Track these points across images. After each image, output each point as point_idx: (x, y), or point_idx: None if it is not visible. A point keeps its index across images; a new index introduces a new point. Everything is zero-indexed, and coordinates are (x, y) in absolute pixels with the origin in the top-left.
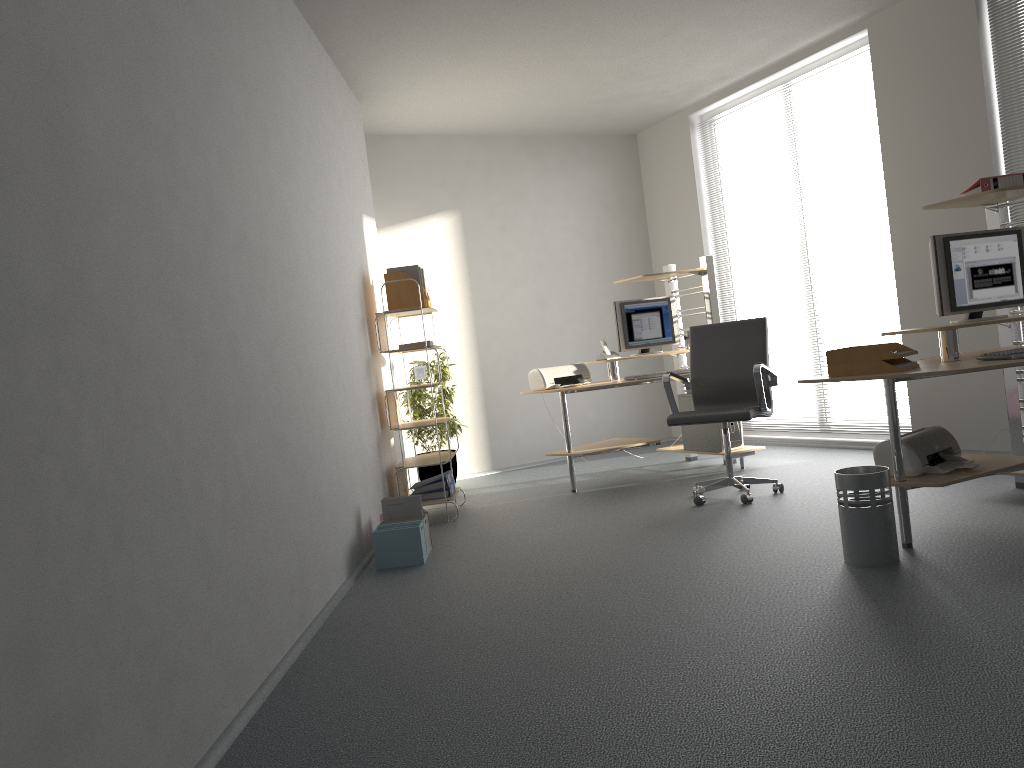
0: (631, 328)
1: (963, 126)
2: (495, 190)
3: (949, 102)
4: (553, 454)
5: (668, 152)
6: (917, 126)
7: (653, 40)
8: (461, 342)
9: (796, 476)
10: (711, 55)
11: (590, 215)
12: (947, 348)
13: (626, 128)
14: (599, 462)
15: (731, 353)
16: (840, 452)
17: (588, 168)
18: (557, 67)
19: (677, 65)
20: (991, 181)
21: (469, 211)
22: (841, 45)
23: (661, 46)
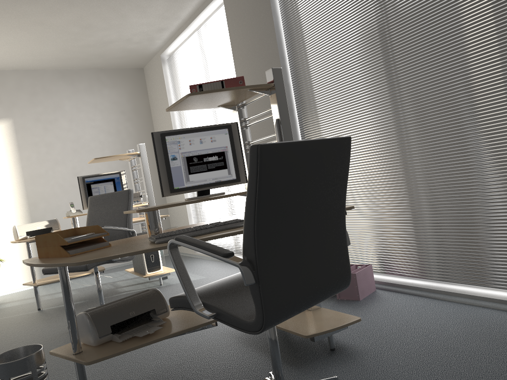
0: (91, 193)
1: (268, 52)
2: (39, 104)
3: (260, 37)
4: (26, 284)
5: (155, 78)
6: (248, 54)
7: (72, 0)
8: (15, 203)
9: (173, 295)
10: (132, 12)
11: (111, 118)
12: (148, 226)
13: (131, 64)
14: (107, 275)
15: (109, 215)
16: (232, 268)
17: (109, 89)
18: (20, 21)
19: (115, 20)
20: (198, 87)
21: (19, 118)
22: (216, 4)
23: (84, 5)
